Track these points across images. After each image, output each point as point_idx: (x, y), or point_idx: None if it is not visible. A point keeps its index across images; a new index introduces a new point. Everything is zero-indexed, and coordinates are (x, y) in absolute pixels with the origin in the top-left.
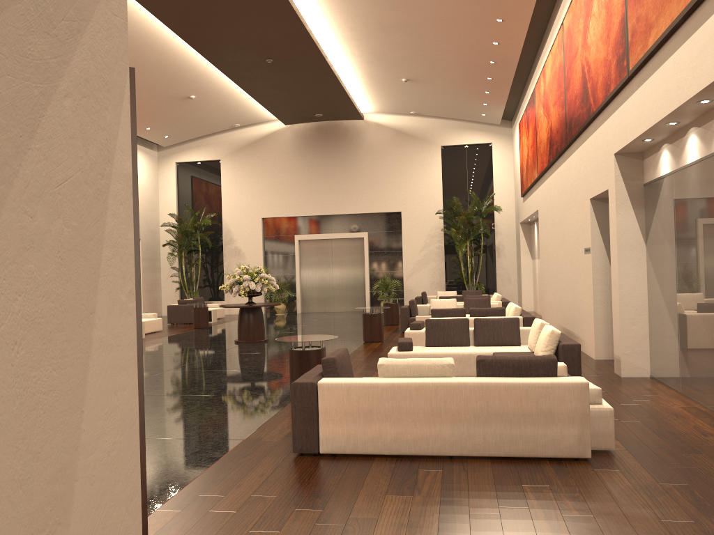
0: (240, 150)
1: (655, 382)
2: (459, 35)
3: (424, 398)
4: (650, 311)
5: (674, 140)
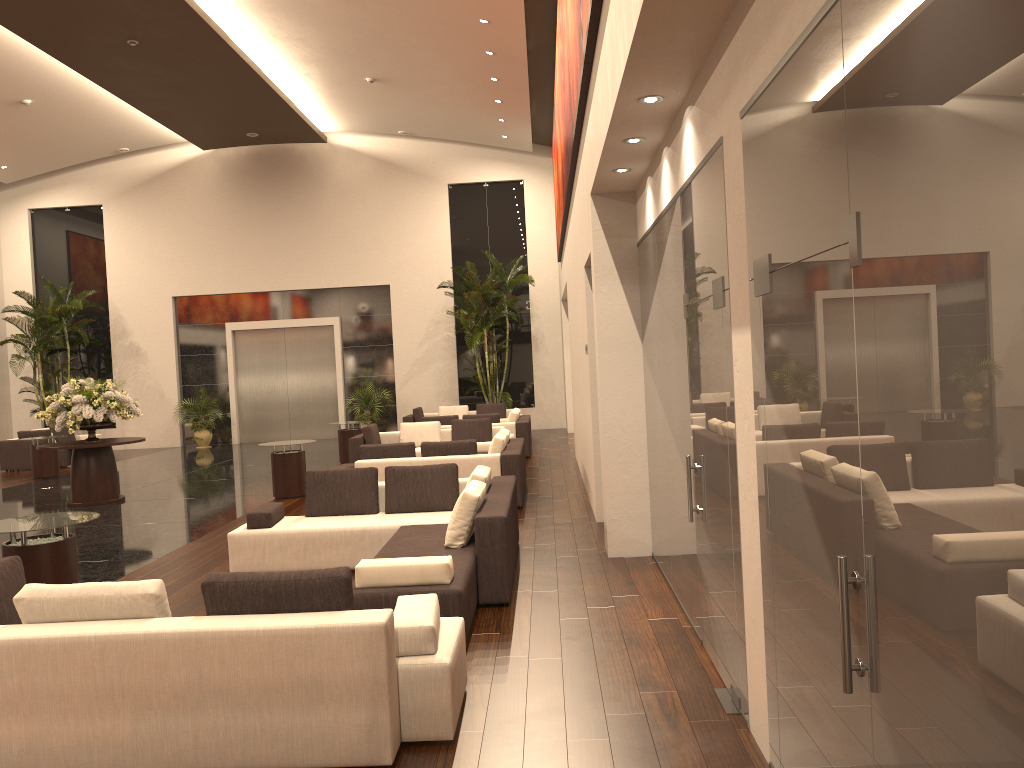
0: (135, 190)
1: (653, 566)
2: (426, 6)
3: (82, 667)
4: (648, 449)
5: (654, 170)
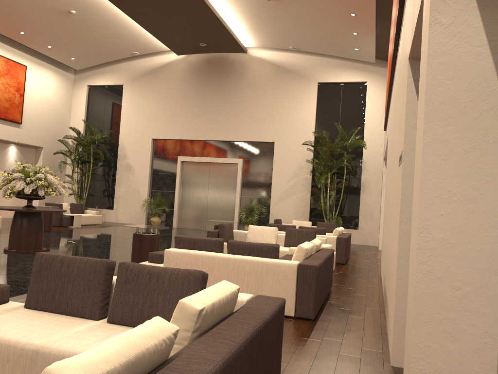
0: (140, 77)
1: None
2: None
3: None
4: None
5: None
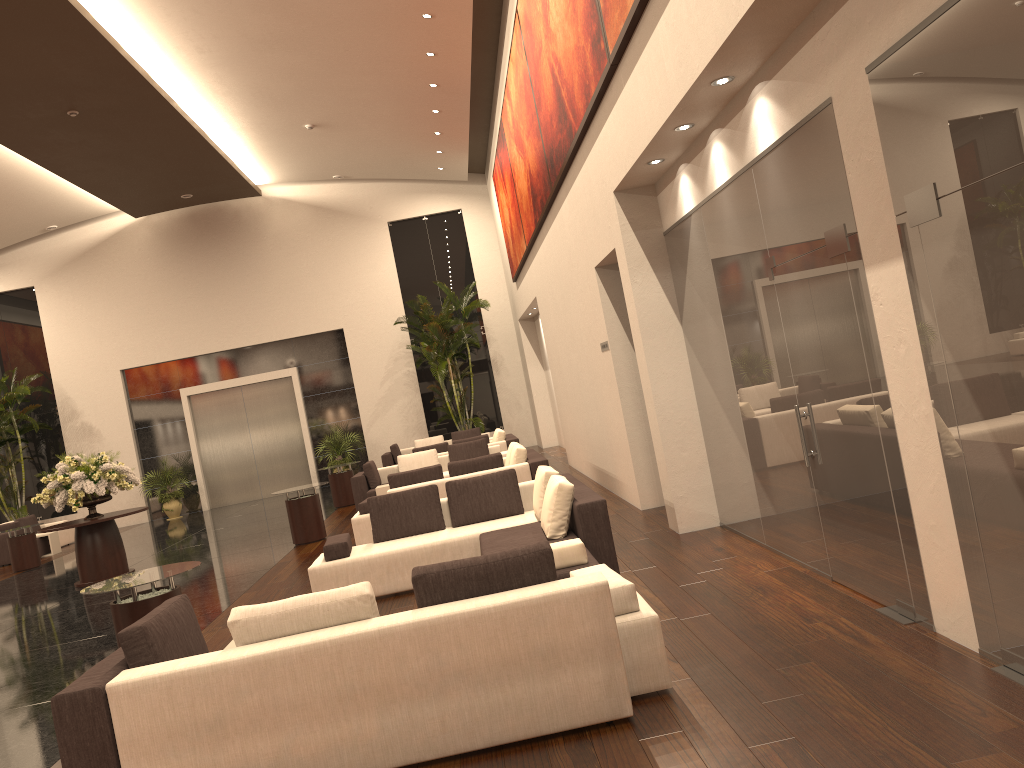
0: (67, 267)
1: (729, 533)
2: (373, 45)
3: (321, 673)
4: (704, 425)
5: (693, 156)
